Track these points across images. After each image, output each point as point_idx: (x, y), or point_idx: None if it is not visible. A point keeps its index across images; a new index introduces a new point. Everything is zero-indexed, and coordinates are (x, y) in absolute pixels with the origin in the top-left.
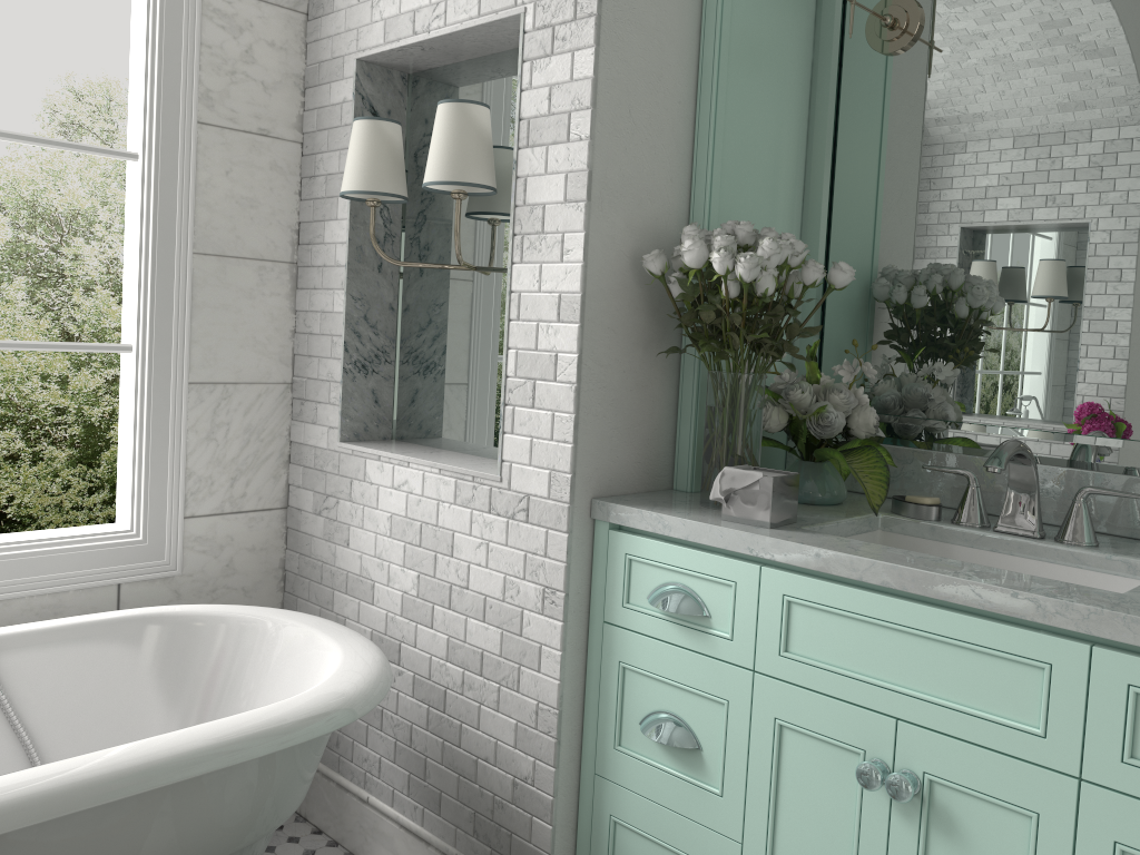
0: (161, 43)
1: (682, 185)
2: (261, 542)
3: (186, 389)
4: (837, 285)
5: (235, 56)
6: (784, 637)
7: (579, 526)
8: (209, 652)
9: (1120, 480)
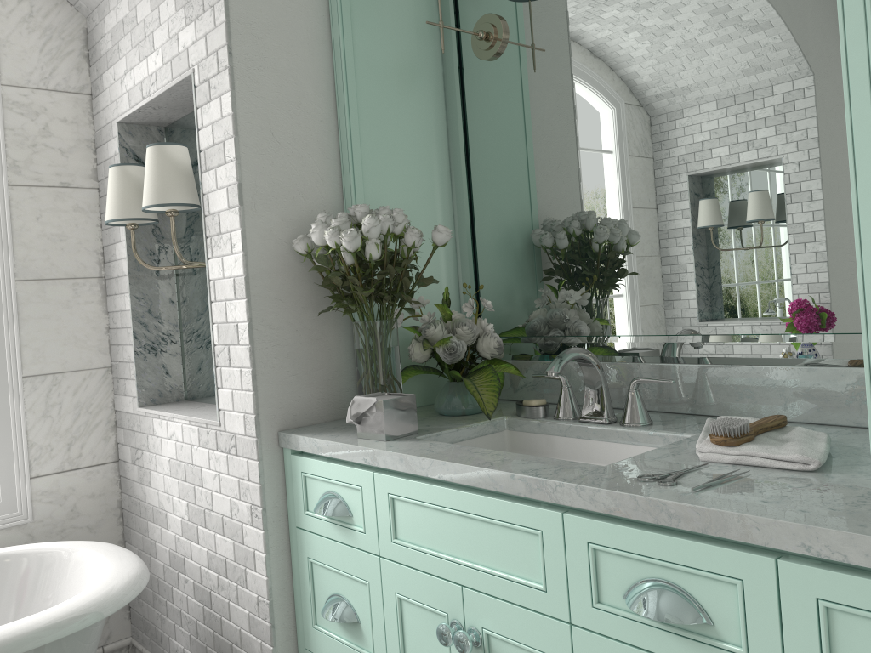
0: None
1: (334, 182)
2: (99, 490)
3: (21, 381)
4: (438, 243)
5: (34, 133)
6: (392, 527)
7: (269, 454)
8: (32, 580)
9: (677, 368)
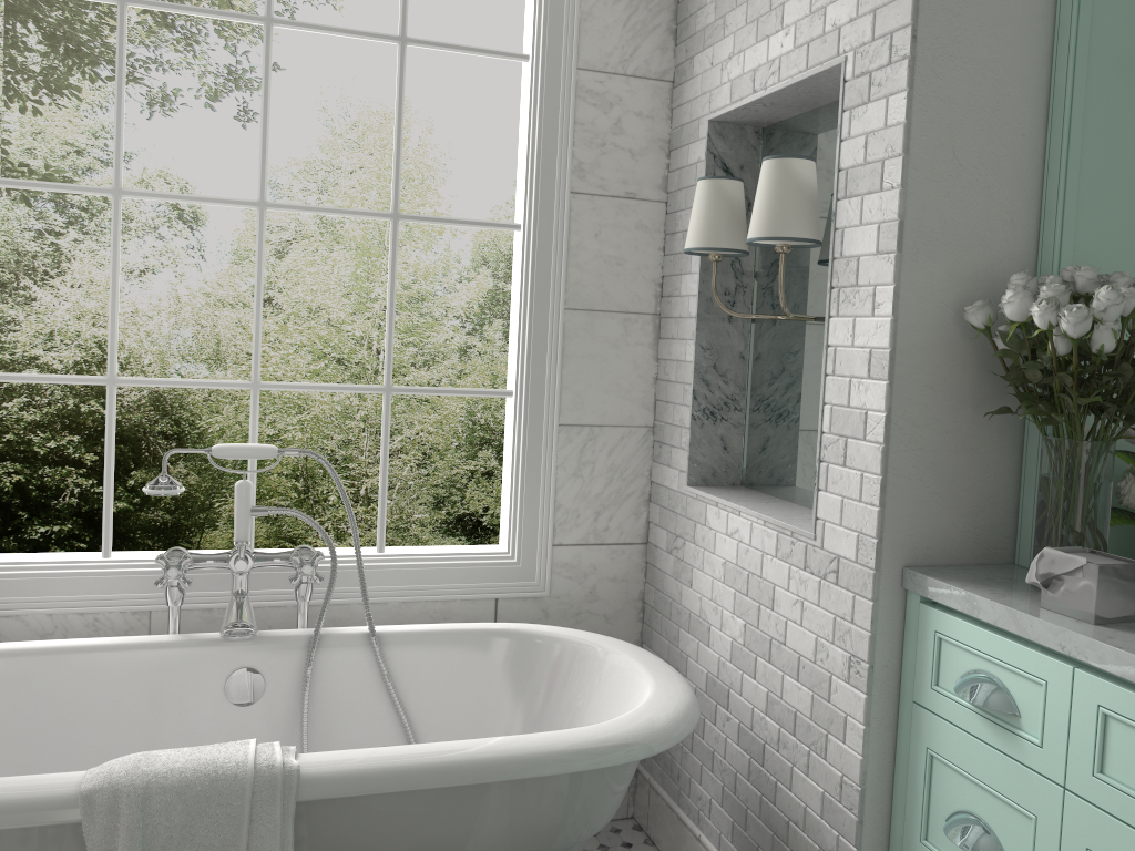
0: (540, 127)
1: (1028, 225)
2: (621, 574)
3: (556, 430)
4: None
5: (605, 129)
6: (1098, 755)
7: (887, 594)
8: (554, 671)
9: None
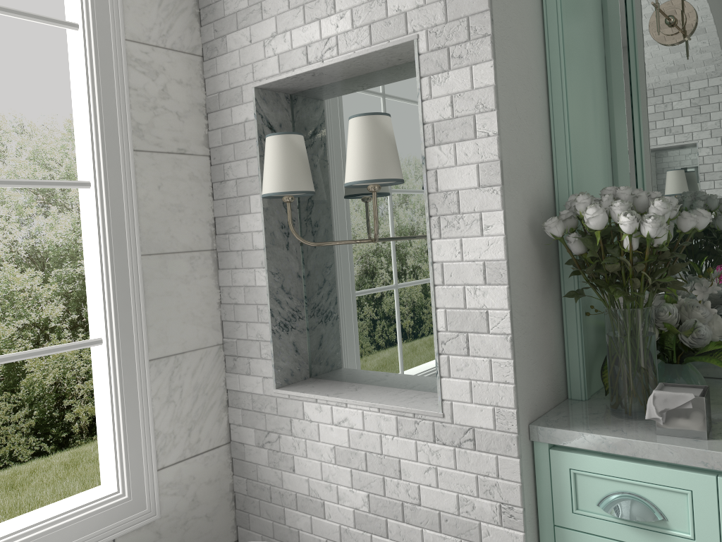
0: (100, 91)
1: (547, 160)
2: (214, 475)
3: (147, 365)
4: (700, 228)
5: (155, 94)
6: None
7: (524, 449)
8: None
9: None
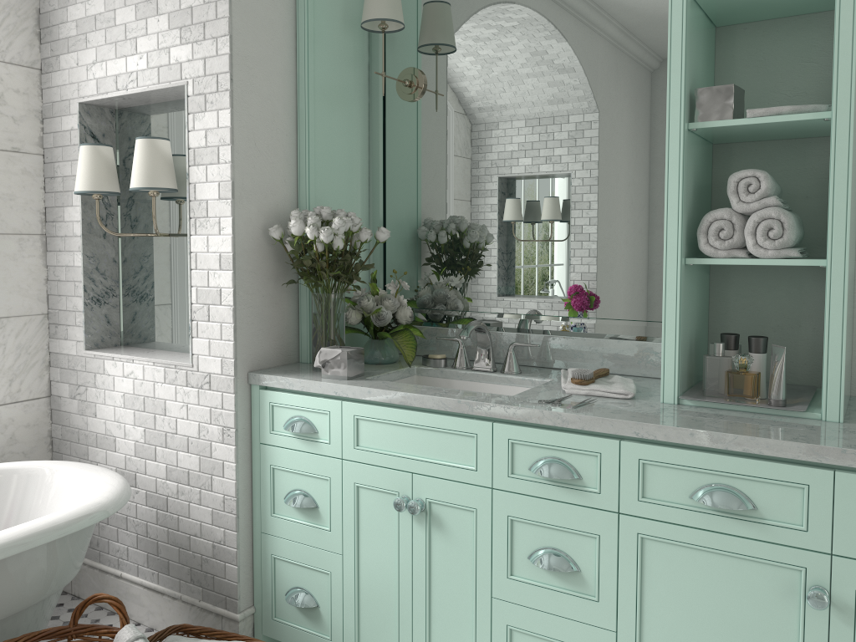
0: None
1: (292, 183)
2: (33, 420)
3: None
4: (381, 240)
5: None
6: (356, 438)
7: (241, 389)
8: (6, 493)
9: (535, 337)
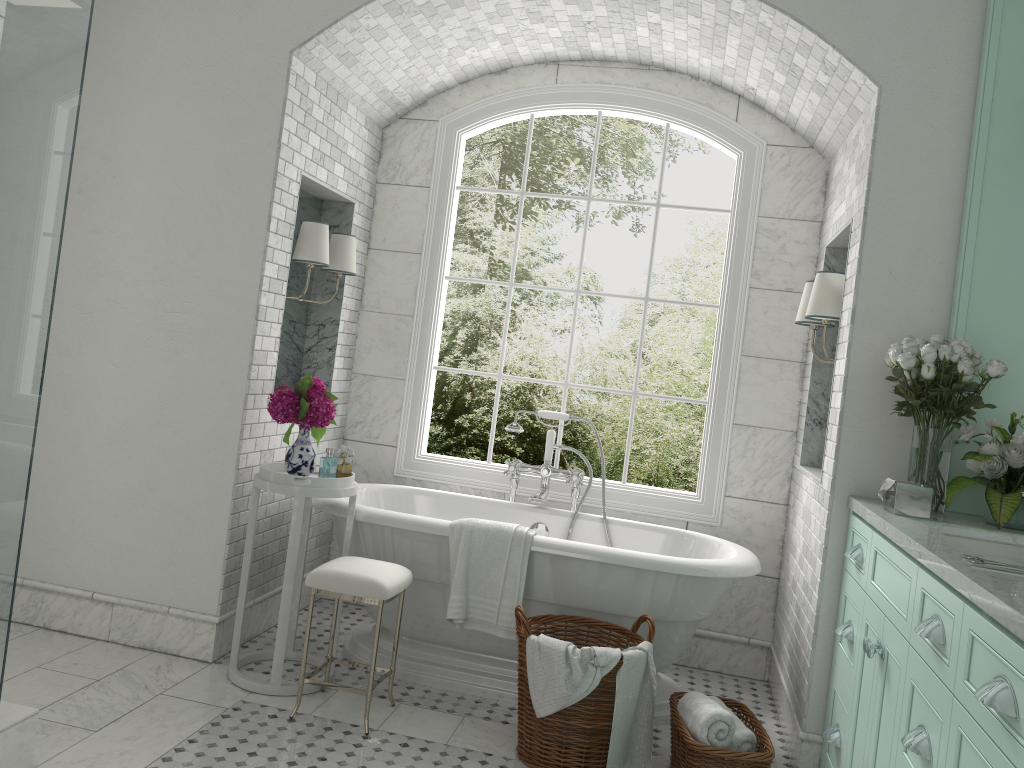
0: (733, 250)
1: (943, 312)
2: (769, 521)
3: (731, 426)
4: (990, 374)
5: (774, 251)
6: (872, 571)
7: (837, 509)
8: (699, 556)
9: None
